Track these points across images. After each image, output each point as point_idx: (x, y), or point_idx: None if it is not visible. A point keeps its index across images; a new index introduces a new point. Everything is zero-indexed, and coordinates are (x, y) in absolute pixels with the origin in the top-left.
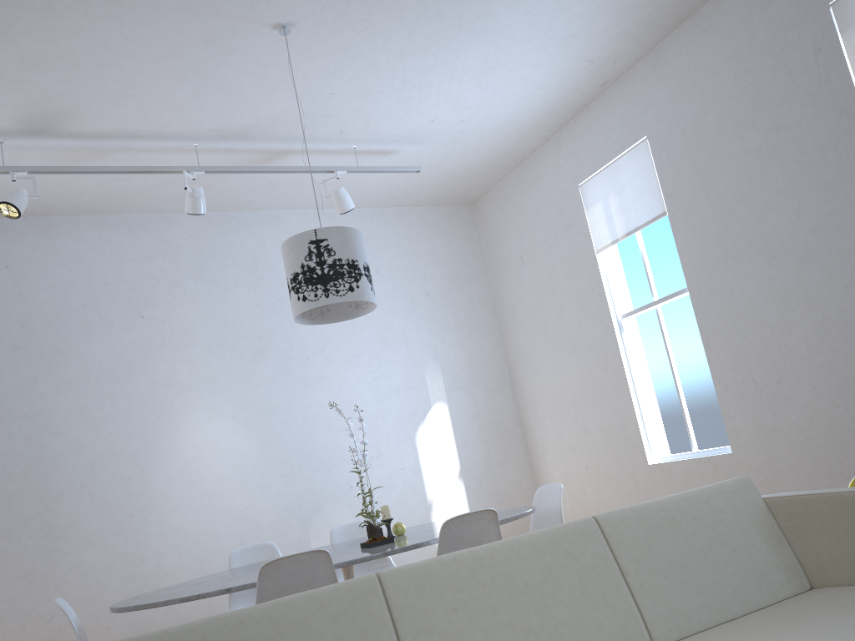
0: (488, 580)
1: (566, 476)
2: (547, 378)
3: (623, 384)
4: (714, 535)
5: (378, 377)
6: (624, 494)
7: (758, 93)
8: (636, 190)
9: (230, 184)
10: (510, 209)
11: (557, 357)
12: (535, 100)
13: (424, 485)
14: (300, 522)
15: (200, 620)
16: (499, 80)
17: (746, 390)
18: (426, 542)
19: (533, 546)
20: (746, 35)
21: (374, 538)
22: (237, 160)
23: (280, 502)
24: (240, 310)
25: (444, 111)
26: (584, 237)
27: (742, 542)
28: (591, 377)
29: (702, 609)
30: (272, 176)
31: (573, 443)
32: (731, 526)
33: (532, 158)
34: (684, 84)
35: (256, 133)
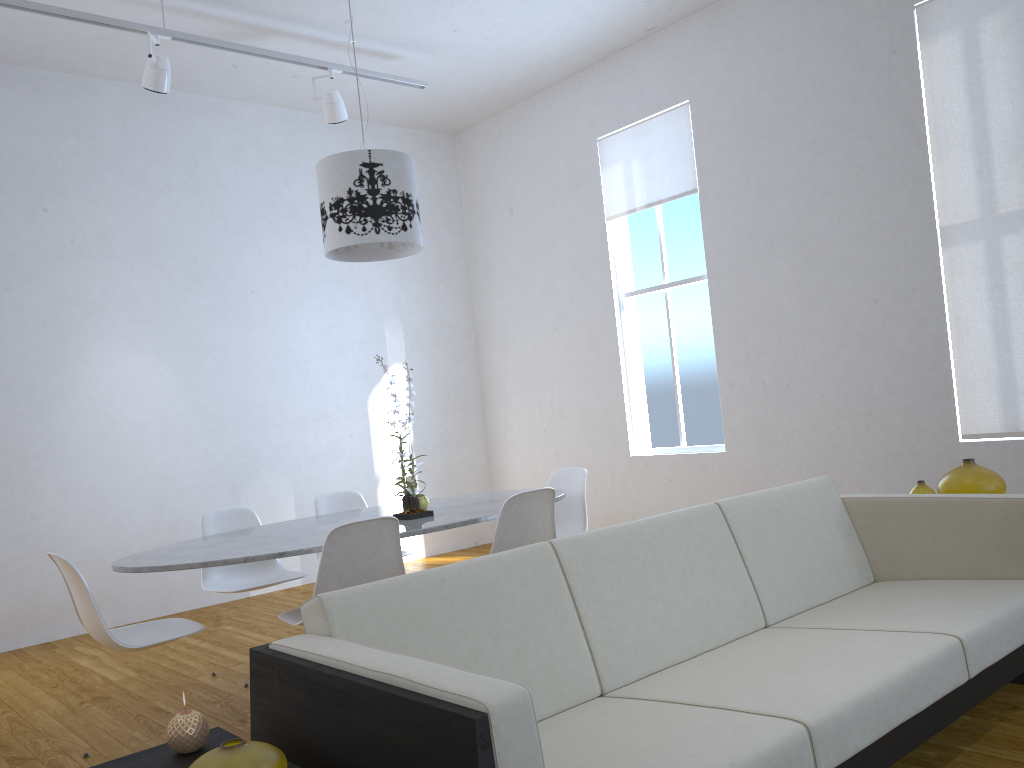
0: (641, 555)
1: (530, 460)
2: (522, 351)
3: (615, 368)
4: (807, 528)
5: (332, 326)
6: (596, 485)
7: (822, 82)
8: (666, 159)
9: (182, 57)
10: (505, 150)
11: (539, 329)
12: (574, 32)
13: (373, 456)
14: (230, 488)
15: (405, 576)
16: (547, 1)
17: (753, 390)
18: (483, 517)
19: (674, 526)
20: (822, 16)
21: (412, 510)
22: (205, 29)
23: (207, 461)
24: (173, 220)
25: (473, 22)
26: (594, 199)
27: (827, 536)
28: (578, 356)
29: (800, 594)
30: (240, 57)
31: (544, 426)
32: (819, 521)
33: (543, 96)
34: (742, 52)
35: (244, 1)
